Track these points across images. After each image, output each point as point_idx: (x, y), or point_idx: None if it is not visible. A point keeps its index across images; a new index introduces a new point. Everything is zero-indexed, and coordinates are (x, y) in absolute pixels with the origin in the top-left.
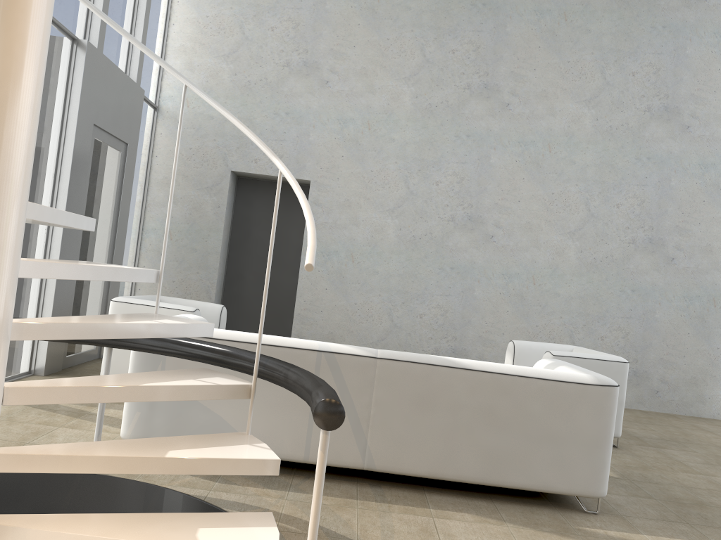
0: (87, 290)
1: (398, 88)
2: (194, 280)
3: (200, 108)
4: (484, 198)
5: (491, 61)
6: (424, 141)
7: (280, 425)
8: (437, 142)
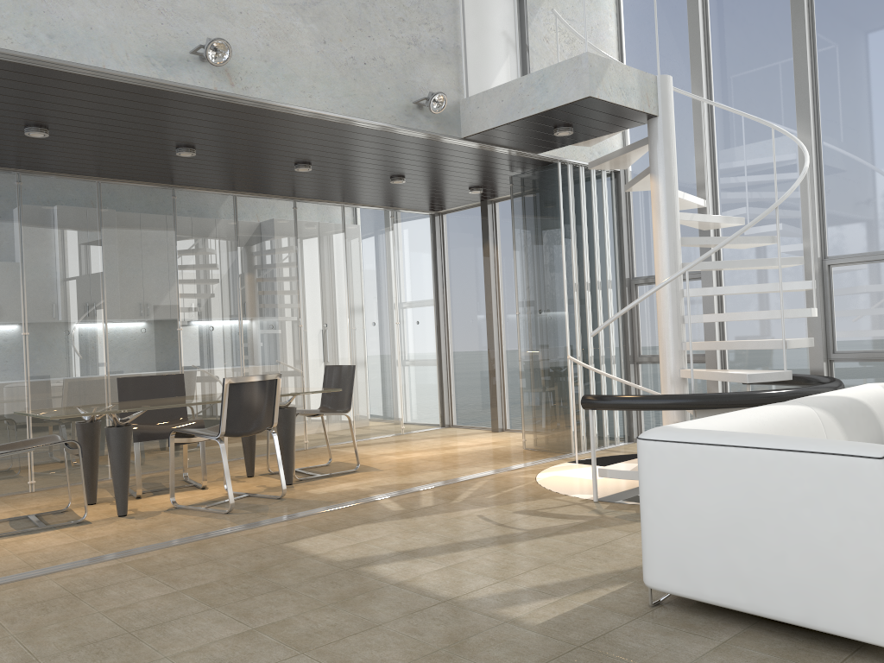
0: None
1: None
2: None
3: None
4: None
5: None
6: None
7: None
8: None
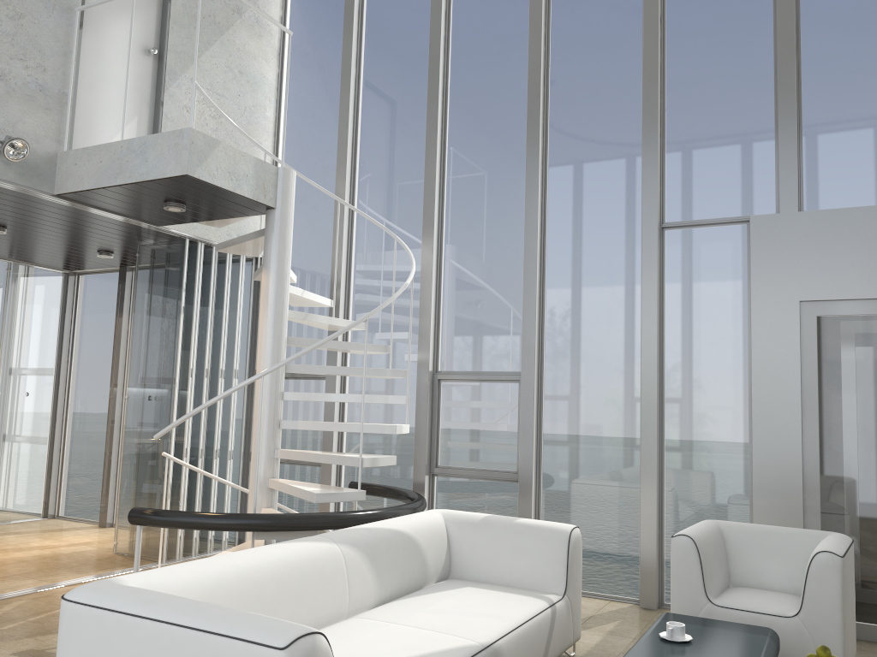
0: (871, 528)
1: None
2: None
3: None
4: None
5: None
6: None
7: None
8: None
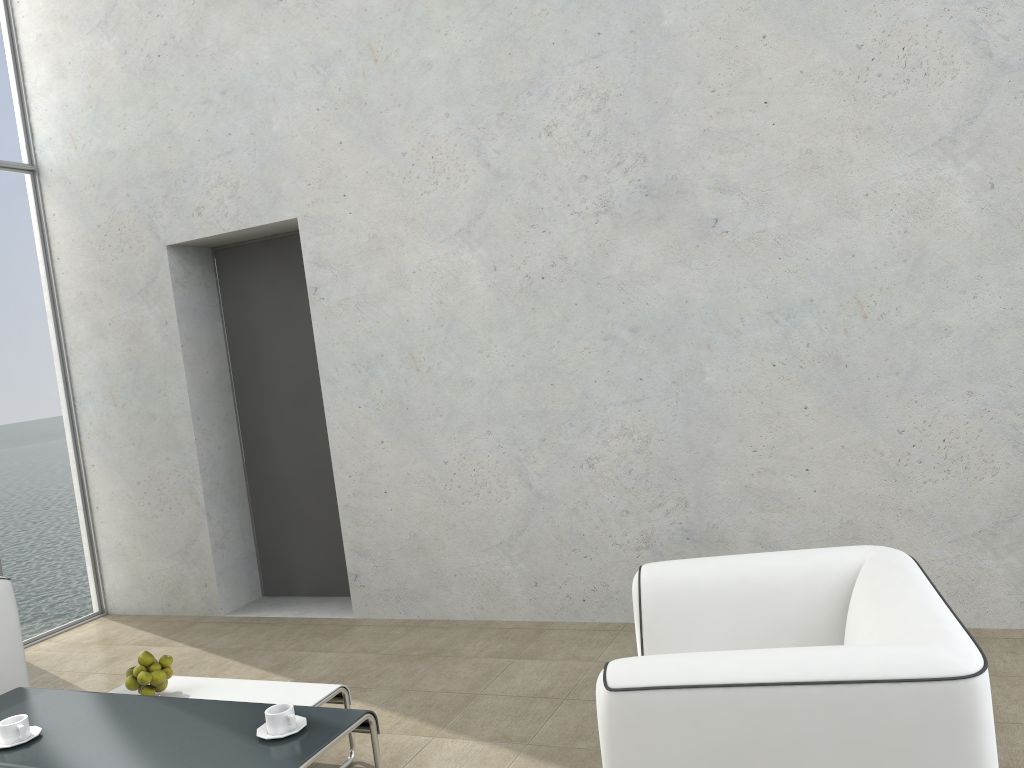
0: None
1: None
2: (167, 473)
3: (93, 143)
4: (672, 127)
5: None
6: (494, 40)
7: None
8: (524, 29)
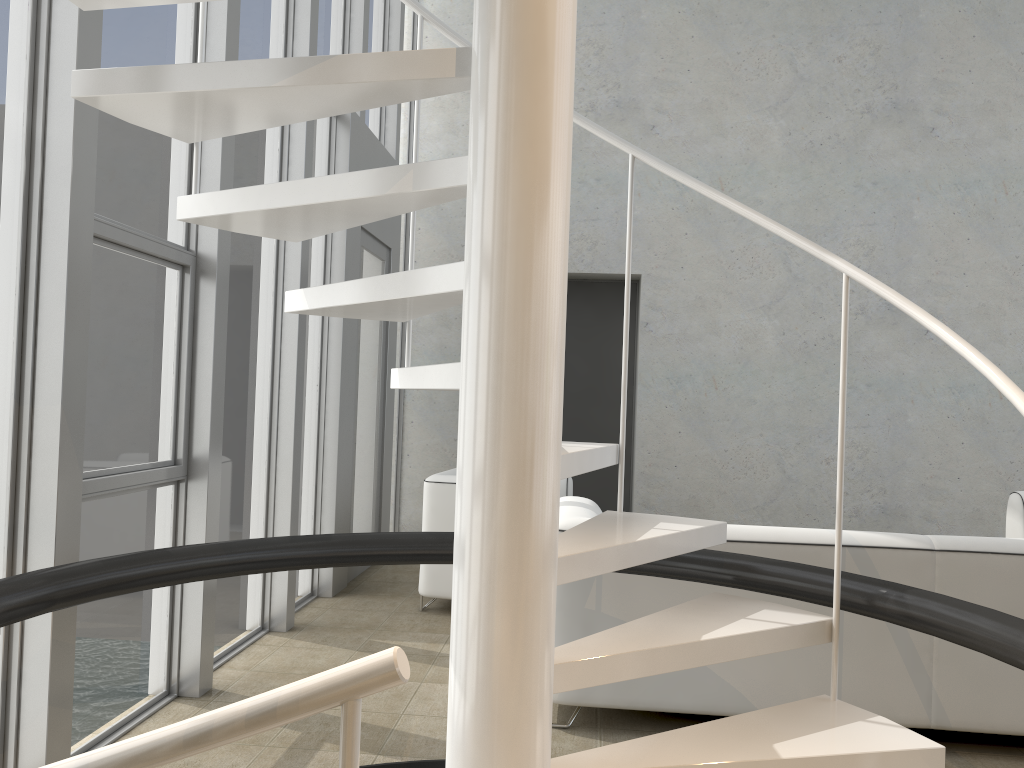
0: (362, 465)
1: (760, 124)
2: None
3: None
4: (909, 275)
5: (900, 67)
6: (807, 199)
7: (790, 666)
8: (828, 198)
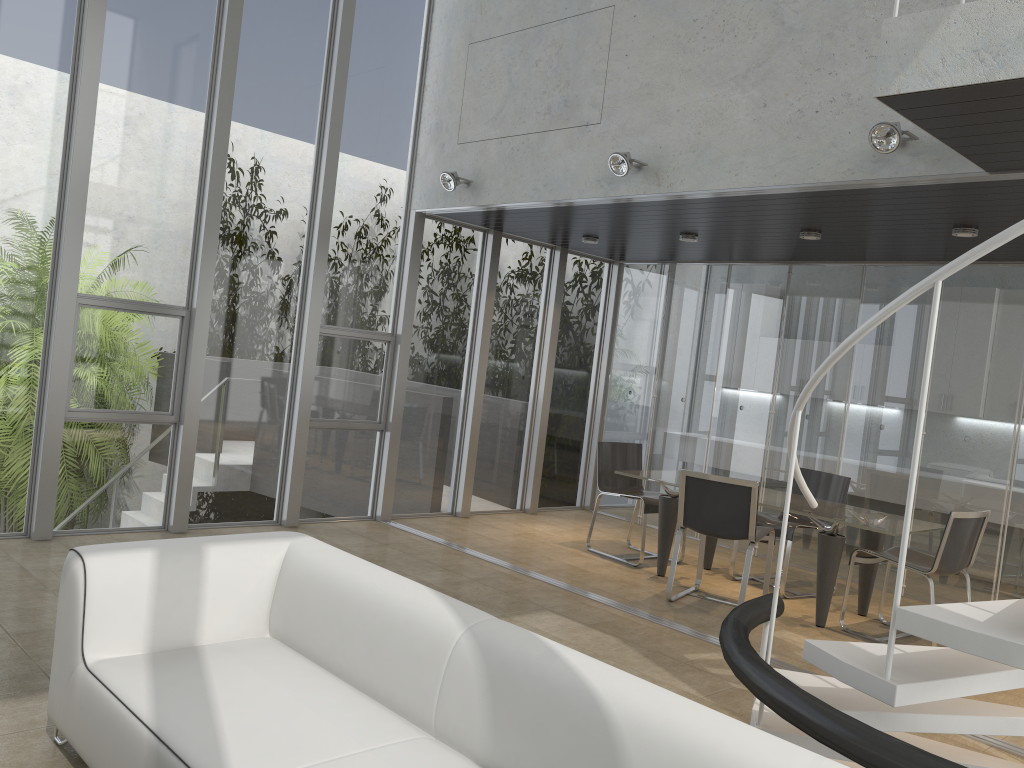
0: None
1: None
2: None
3: None
4: None
5: None
6: None
7: None
8: None
